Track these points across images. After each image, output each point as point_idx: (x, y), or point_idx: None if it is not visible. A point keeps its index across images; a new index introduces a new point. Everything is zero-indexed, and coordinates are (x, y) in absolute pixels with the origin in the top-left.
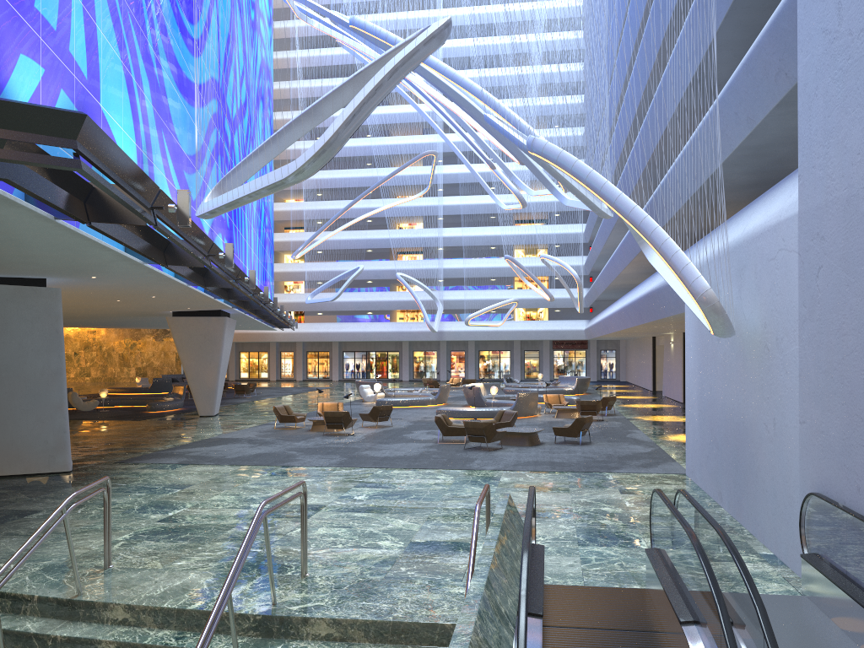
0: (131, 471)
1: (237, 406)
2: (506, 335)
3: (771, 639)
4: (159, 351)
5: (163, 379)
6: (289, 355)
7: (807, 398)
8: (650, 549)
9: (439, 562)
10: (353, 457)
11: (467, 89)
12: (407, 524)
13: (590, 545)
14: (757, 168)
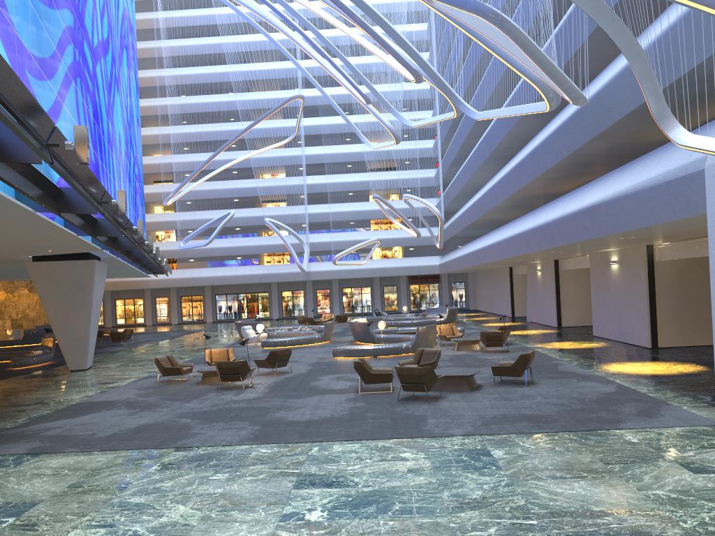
0: None
1: (113, 355)
2: (368, 272)
3: None
4: (34, 302)
5: (35, 330)
6: (164, 300)
7: None
8: None
9: None
10: (268, 424)
11: None
12: None
13: None
14: None
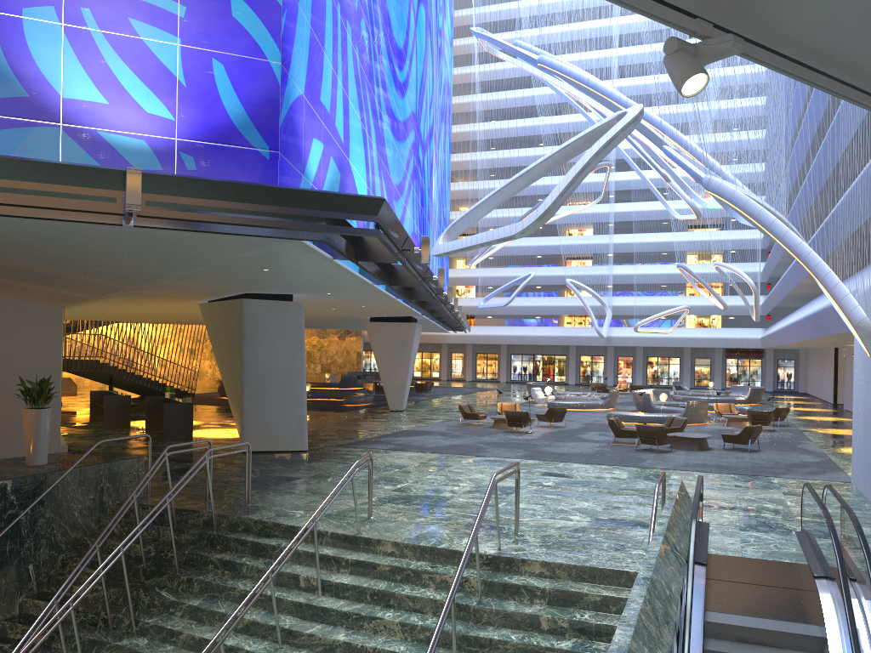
0: (353, 453)
1: (419, 403)
2: (676, 342)
3: None
4: (342, 349)
5: (350, 375)
6: (459, 356)
7: None
8: (799, 531)
9: (620, 533)
10: (535, 452)
11: (647, 120)
12: (591, 505)
13: (750, 531)
14: None
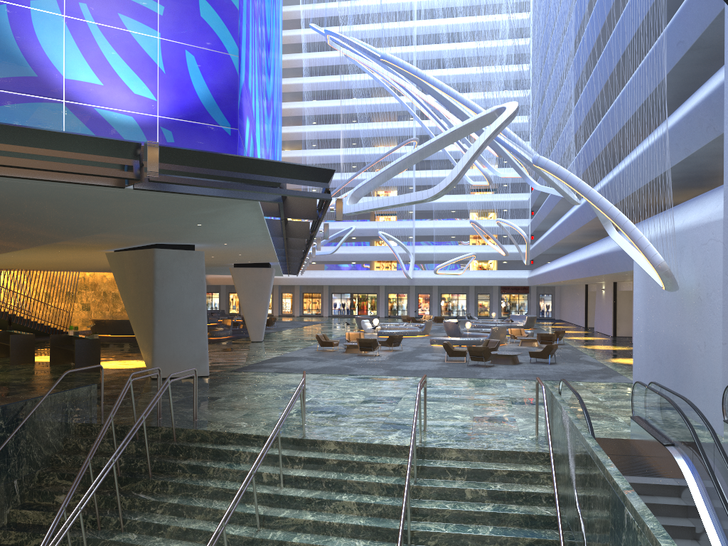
0: (248, 376)
1: (270, 335)
2: (464, 281)
3: (718, 443)
4: None
5: None
6: (289, 296)
7: (727, 329)
8: (633, 416)
9: (499, 426)
10: (393, 370)
11: (470, 108)
12: (463, 407)
13: None
14: (683, 169)
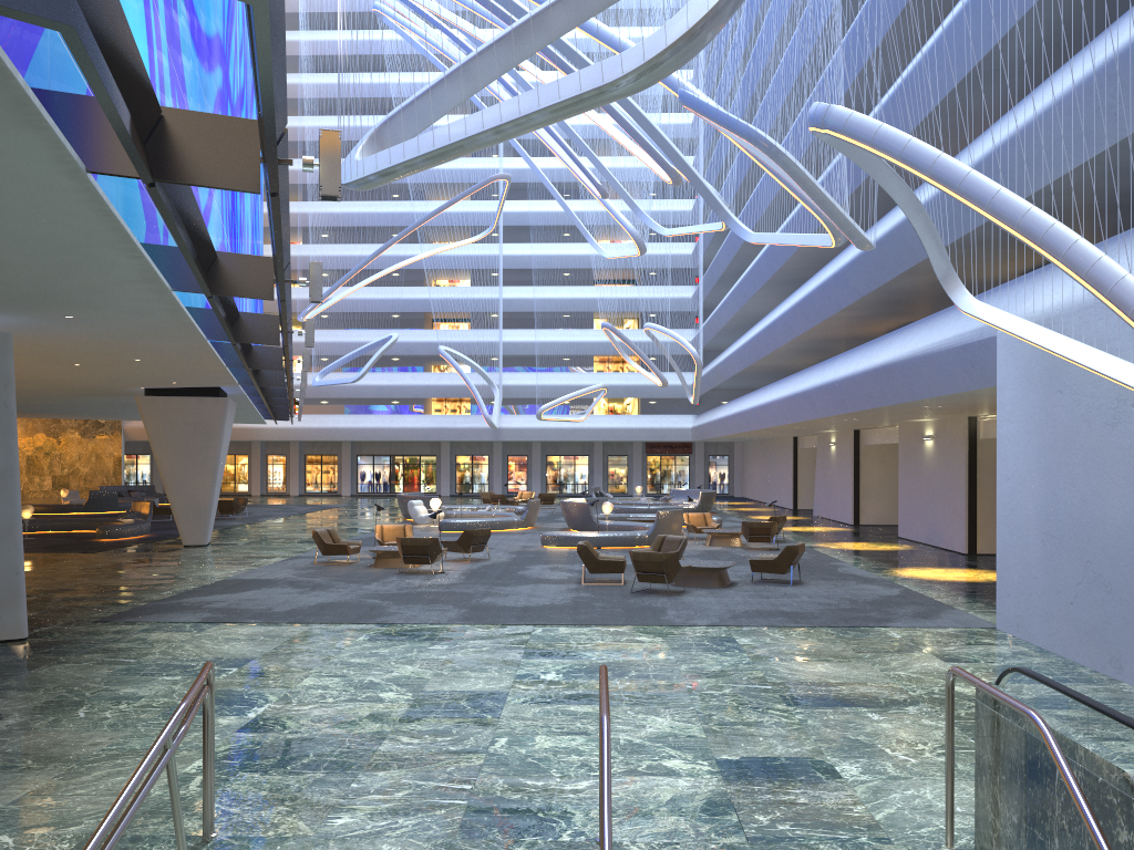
0: (130, 636)
1: (231, 531)
2: (587, 434)
3: None
4: (89, 453)
5: (105, 492)
6: (280, 460)
7: None
8: None
9: (808, 801)
10: (477, 608)
11: None
12: (675, 725)
13: None
14: (1069, 185)
